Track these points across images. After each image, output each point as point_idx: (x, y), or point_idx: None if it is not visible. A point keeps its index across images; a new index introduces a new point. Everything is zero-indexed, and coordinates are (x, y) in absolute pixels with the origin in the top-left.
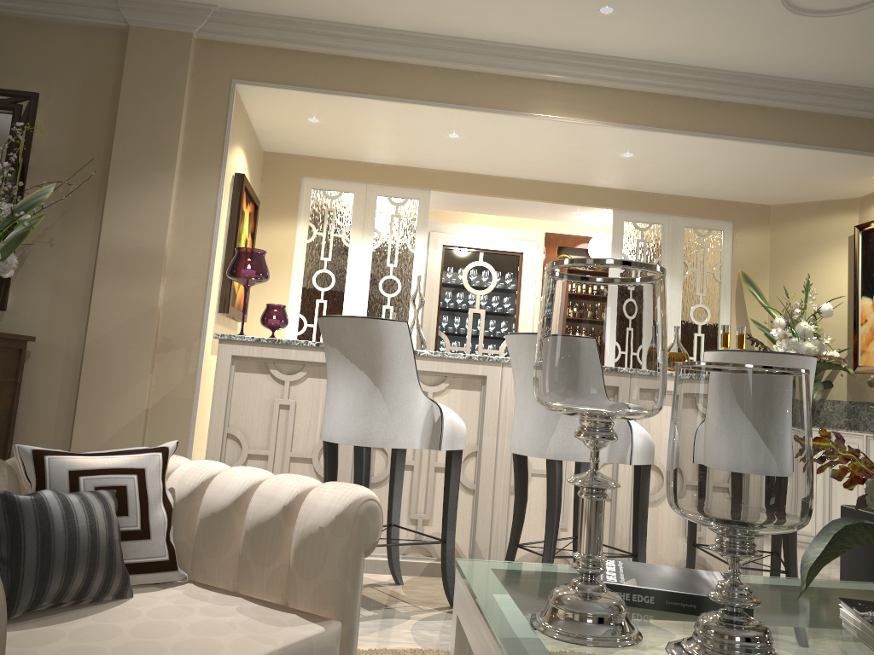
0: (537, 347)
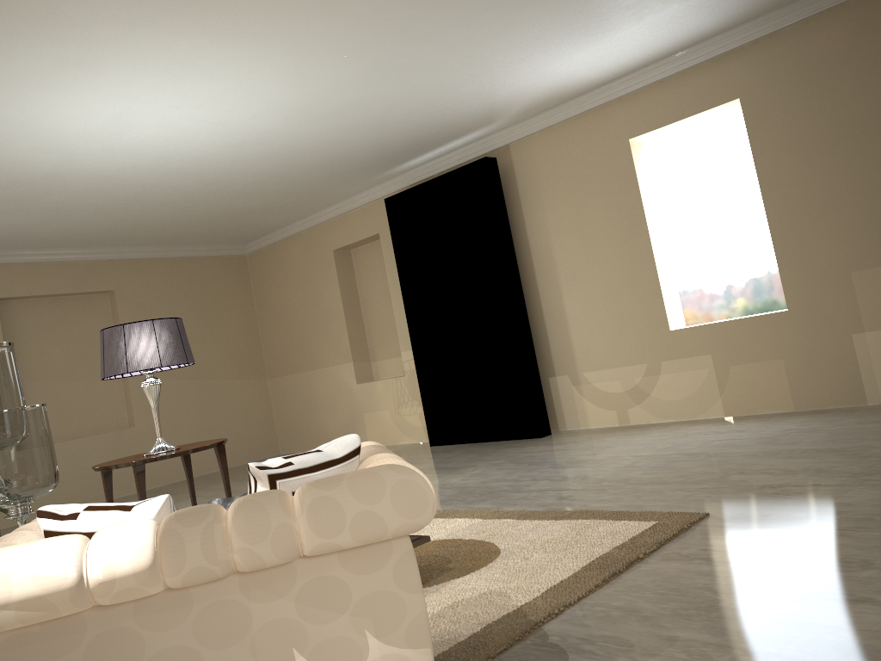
0: None
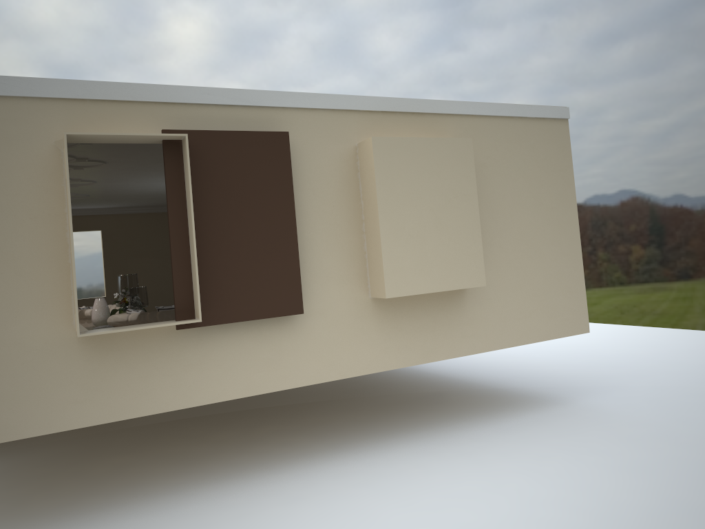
0: (129, 287)
